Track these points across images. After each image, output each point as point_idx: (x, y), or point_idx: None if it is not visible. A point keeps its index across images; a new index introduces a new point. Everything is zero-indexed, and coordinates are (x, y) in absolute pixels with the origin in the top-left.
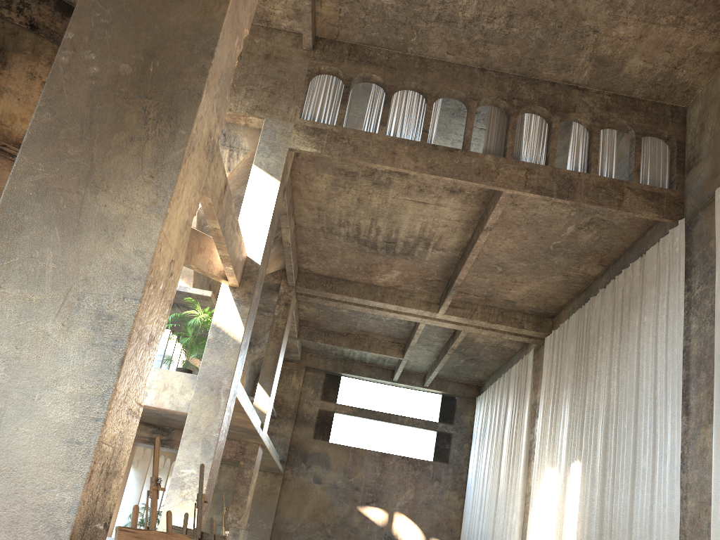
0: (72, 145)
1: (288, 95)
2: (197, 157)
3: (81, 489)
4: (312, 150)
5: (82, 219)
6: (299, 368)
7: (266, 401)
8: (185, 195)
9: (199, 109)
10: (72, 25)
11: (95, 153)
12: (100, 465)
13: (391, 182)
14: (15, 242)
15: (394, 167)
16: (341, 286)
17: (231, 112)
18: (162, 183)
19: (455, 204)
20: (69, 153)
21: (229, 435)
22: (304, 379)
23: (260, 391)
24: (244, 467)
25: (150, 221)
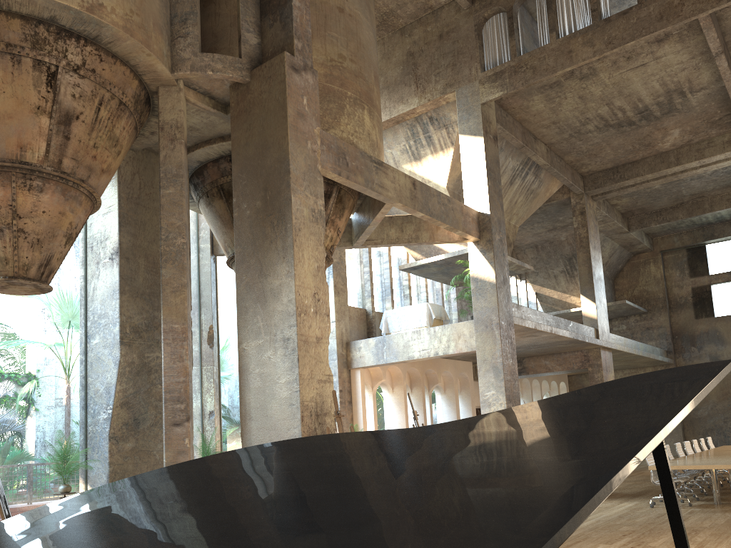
0: (251, 258)
1: (466, 59)
2: (306, 231)
3: (300, 426)
4: (499, 94)
5: (265, 294)
6: (654, 256)
7: (593, 307)
8: (306, 255)
9: (292, 207)
10: (234, 193)
11: (260, 257)
12: (308, 412)
13: (594, 69)
14: (246, 318)
15: (573, 65)
16: (629, 170)
17: (431, 101)
18: (288, 259)
19: (674, 48)
20: (251, 263)
21: (567, 349)
22: (664, 264)
23: (585, 301)
24: (593, 372)
25: (289, 282)
